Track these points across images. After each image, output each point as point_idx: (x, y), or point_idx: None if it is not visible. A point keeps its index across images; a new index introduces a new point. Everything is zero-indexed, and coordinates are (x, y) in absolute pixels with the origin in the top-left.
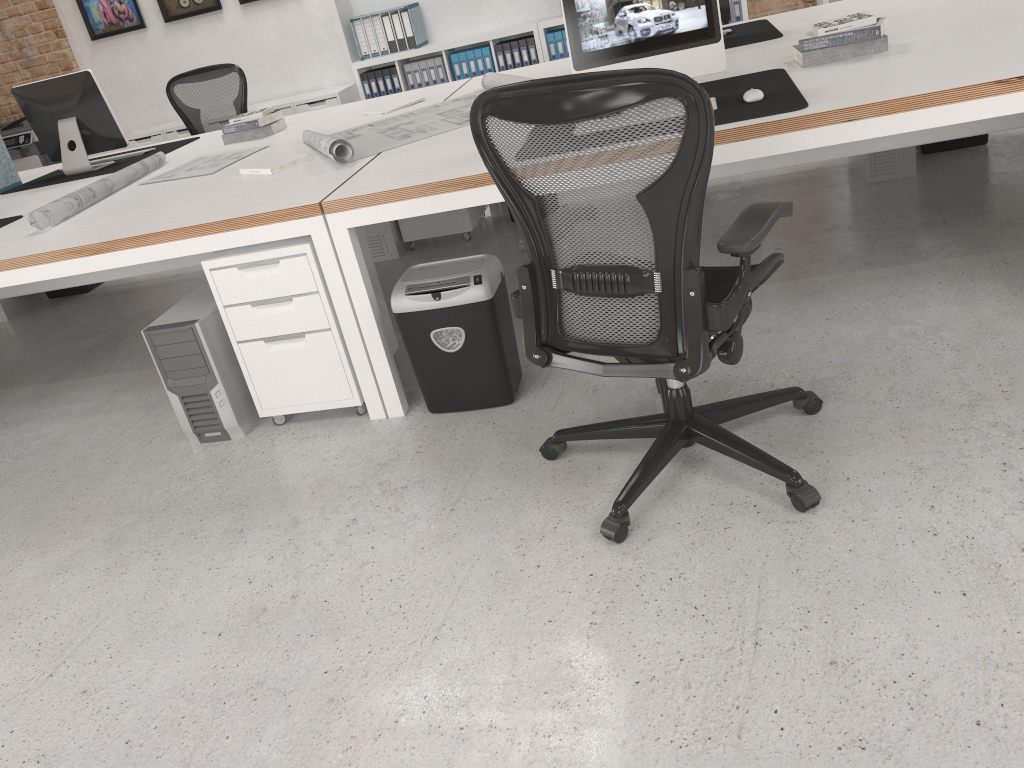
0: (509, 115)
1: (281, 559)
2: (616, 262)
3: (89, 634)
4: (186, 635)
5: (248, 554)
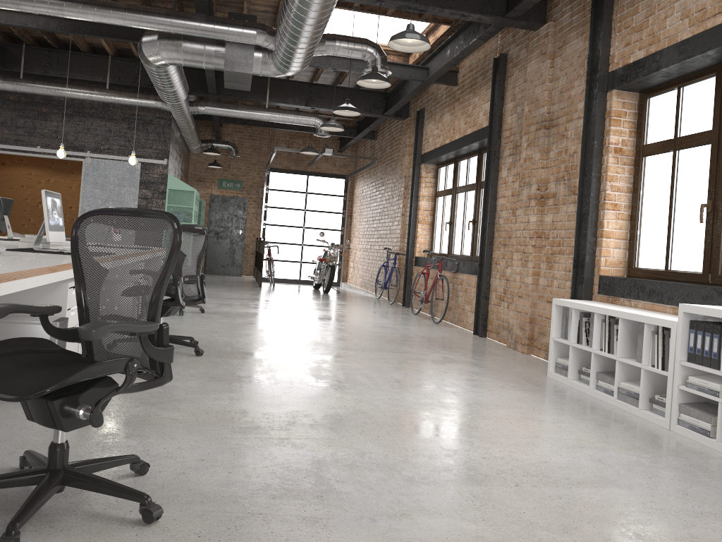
0: (188, 232)
1: (189, 380)
2: (192, 274)
3: (226, 397)
4: (230, 386)
5: (183, 384)
